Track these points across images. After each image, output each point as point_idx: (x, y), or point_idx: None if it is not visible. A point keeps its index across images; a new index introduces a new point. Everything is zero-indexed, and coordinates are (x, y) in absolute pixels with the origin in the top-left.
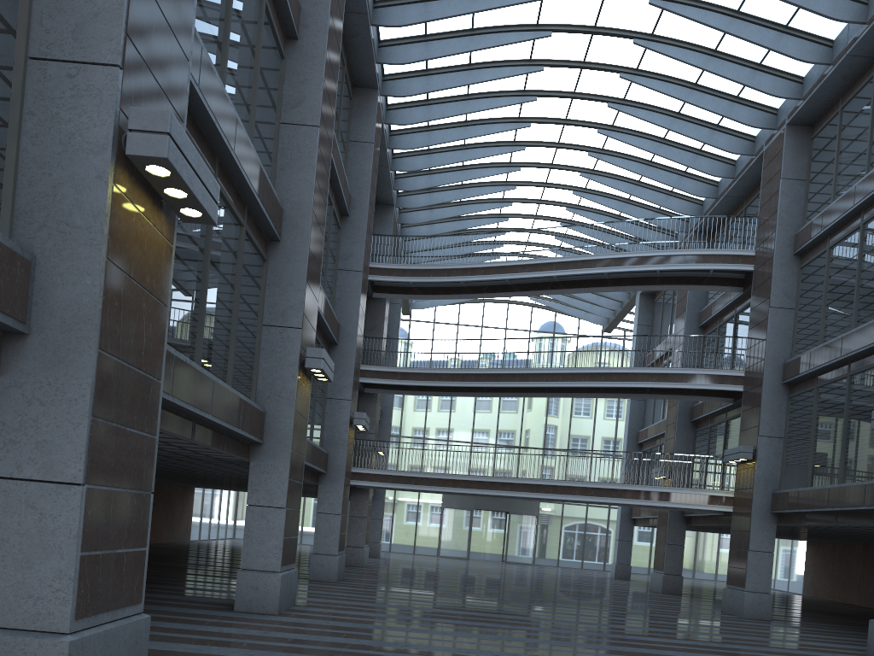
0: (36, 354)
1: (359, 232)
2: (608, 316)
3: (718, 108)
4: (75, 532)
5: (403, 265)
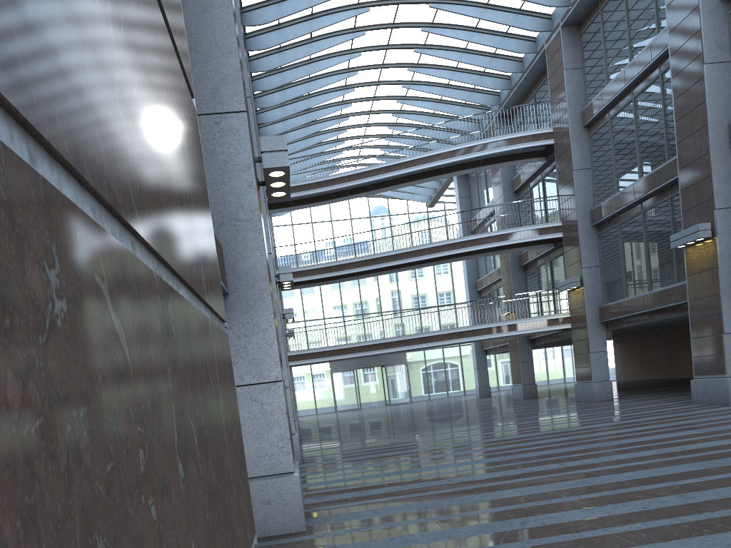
0: (235, 305)
1: None
2: (431, 194)
3: (507, 21)
4: (285, 410)
5: None
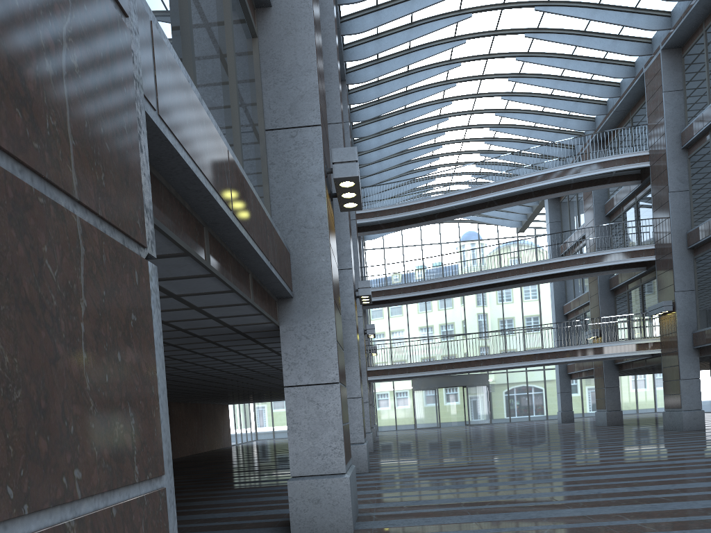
0: (299, 308)
1: None
2: (521, 219)
3: (604, 47)
4: (340, 412)
5: (373, 208)
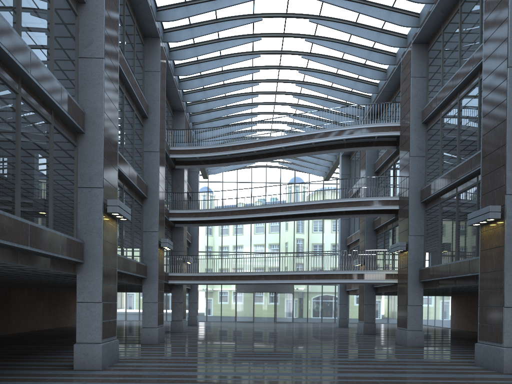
0: None
1: (155, 127)
2: (325, 171)
3: (370, 37)
4: None
5: (190, 147)
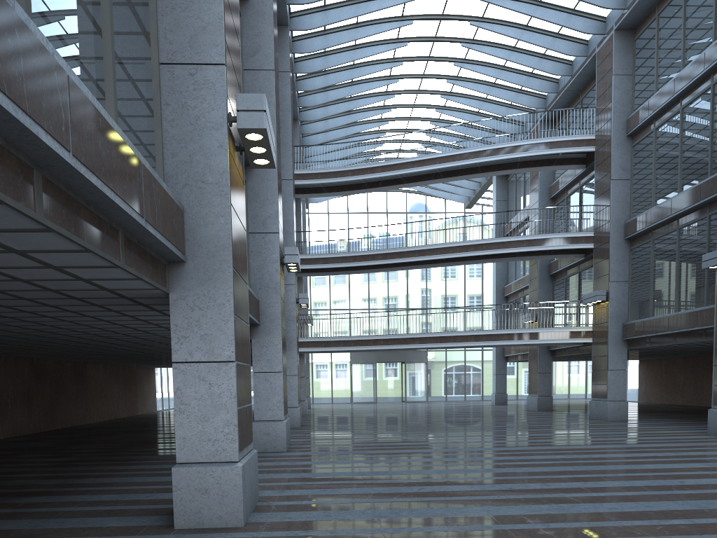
0: (192, 275)
1: (286, 147)
2: (469, 195)
3: (559, 20)
4: (234, 394)
5: (314, 169)
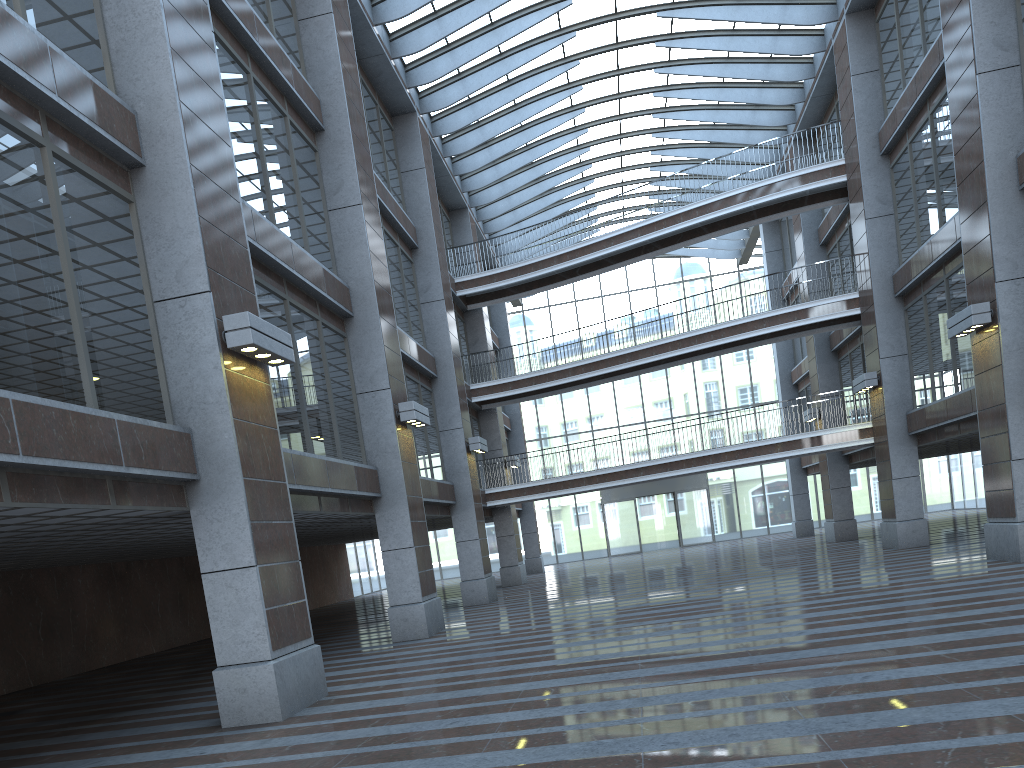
0: (207, 490)
1: (432, 261)
2: (737, 247)
3: (769, 17)
4: (259, 596)
5: (488, 271)
